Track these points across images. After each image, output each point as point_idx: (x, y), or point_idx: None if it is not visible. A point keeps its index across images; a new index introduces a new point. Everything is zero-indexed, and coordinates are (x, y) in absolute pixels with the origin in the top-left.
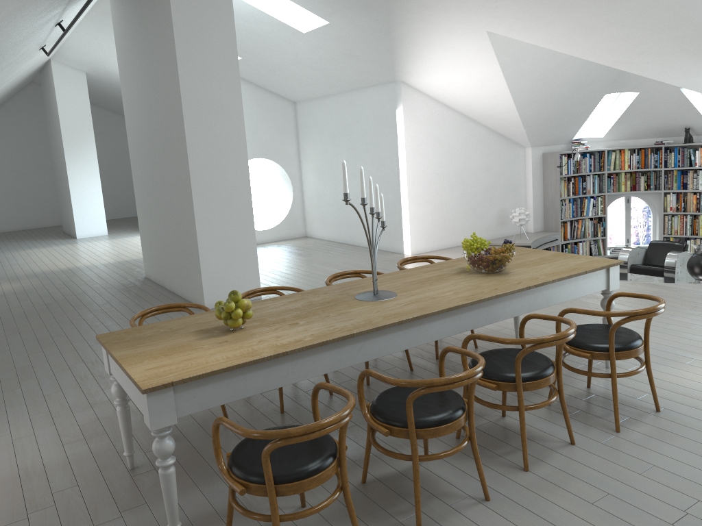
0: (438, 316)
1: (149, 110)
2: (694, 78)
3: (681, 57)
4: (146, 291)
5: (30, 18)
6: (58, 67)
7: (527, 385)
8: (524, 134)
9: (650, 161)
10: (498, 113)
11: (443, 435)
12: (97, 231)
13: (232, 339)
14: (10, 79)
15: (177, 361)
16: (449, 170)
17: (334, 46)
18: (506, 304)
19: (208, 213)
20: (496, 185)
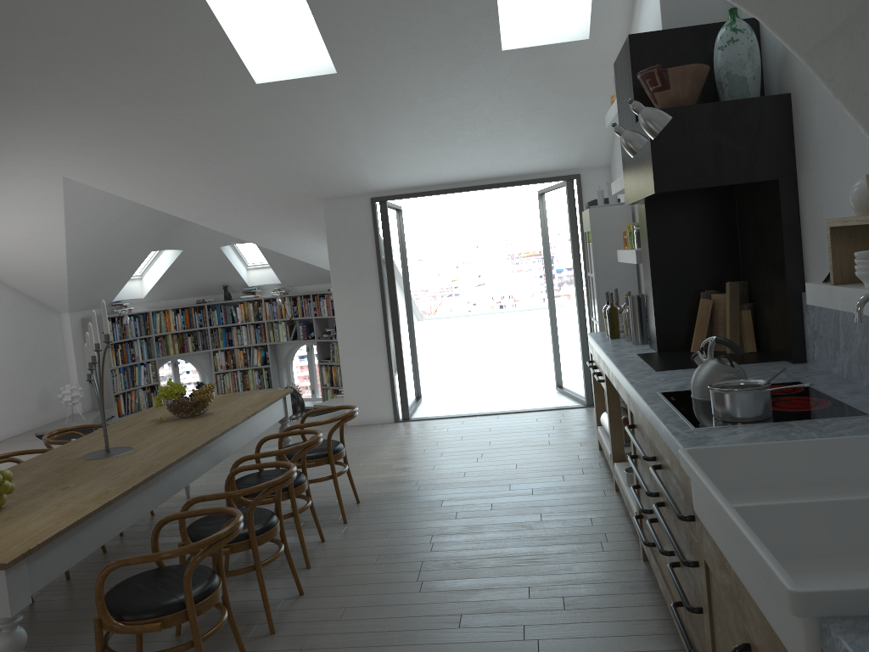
0: (198, 452)
1: None
2: (265, 235)
3: (260, 216)
4: None
5: None
6: None
7: (296, 491)
8: (65, 296)
9: (196, 321)
10: (40, 271)
11: (274, 536)
12: None
13: (15, 514)
14: None
15: None
16: None
17: None
18: (235, 435)
19: None
20: (34, 360)
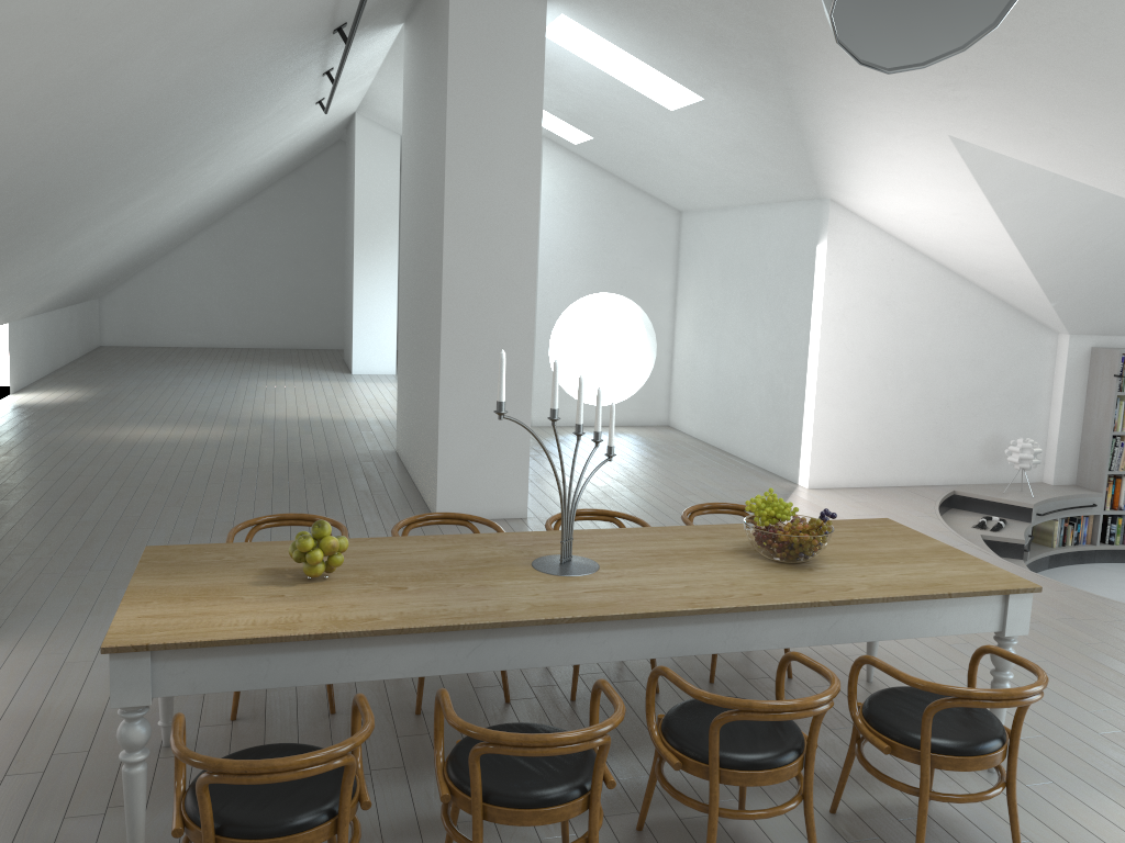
0: (628, 623)
1: (419, 210)
2: None
3: None
4: (380, 474)
5: (250, 71)
6: (364, 125)
7: (729, 776)
8: (1051, 311)
9: None
10: (999, 270)
11: (528, 825)
12: (381, 367)
13: (293, 594)
14: (283, 139)
15: (187, 613)
16: (900, 355)
17: (719, 134)
18: (770, 624)
19: (461, 376)
20: (990, 392)
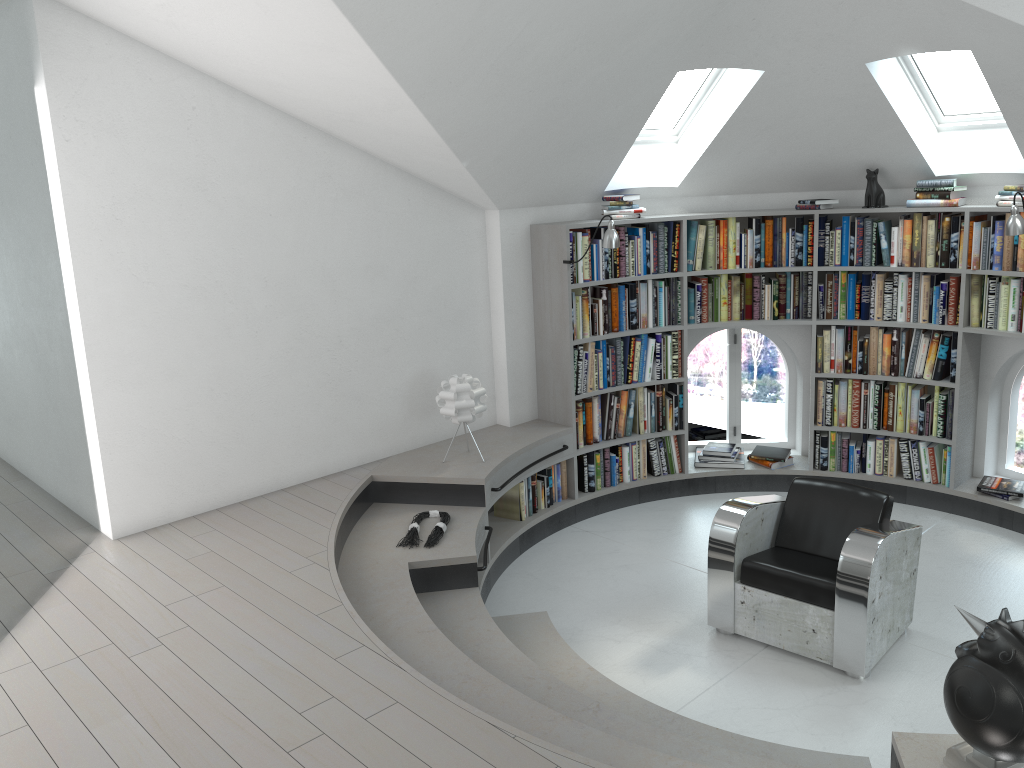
0: None
1: None
2: None
3: None
4: None
5: None
6: None
7: None
8: (466, 175)
9: (787, 250)
10: (370, 110)
11: None
12: None
13: None
14: None
15: None
16: (244, 275)
17: None
18: None
19: None
20: (404, 311)
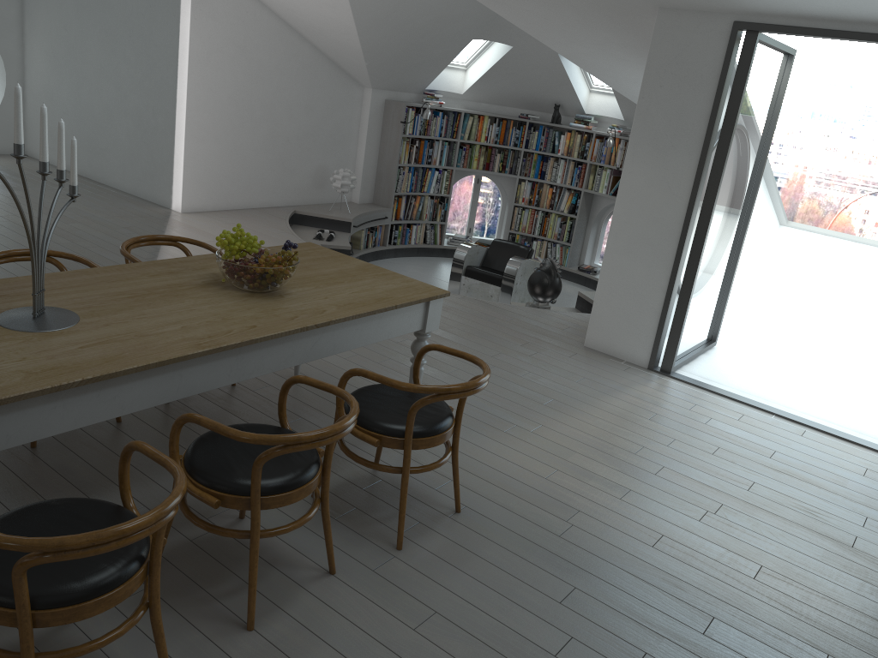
0: (139, 374)
1: None
2: (577, 47)
3: (568, 16)
4: None
5: None
6: None
7: (269, 501)
8: (364, 69)
9: (511, 138)
10: (333, 31)
11: (91, 616)
12: None
13: None
14: None
15: None
16: (254, 98)
17: None
18: (266, 352)
19: None
20: (319, 132)
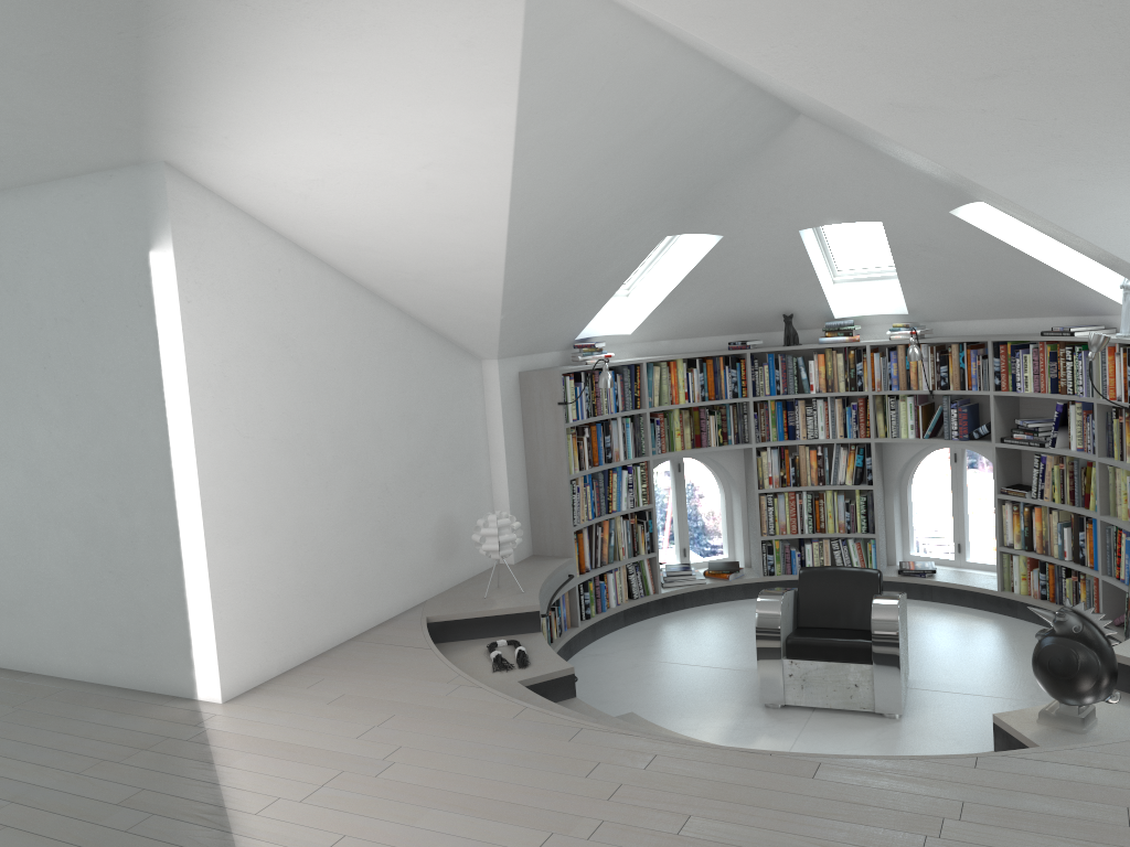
0: None
1: None
2: (1065, 169)
3: (1097, 96)
4: None
5: None
6: None
7: None
8: (494, 327)
9: (725, 384)
10: (449, 270)
11: None
12: None
13: None
14: None
15: None
16: (317, 427)
17: None
18: None
19: None
20: (430, 457)
